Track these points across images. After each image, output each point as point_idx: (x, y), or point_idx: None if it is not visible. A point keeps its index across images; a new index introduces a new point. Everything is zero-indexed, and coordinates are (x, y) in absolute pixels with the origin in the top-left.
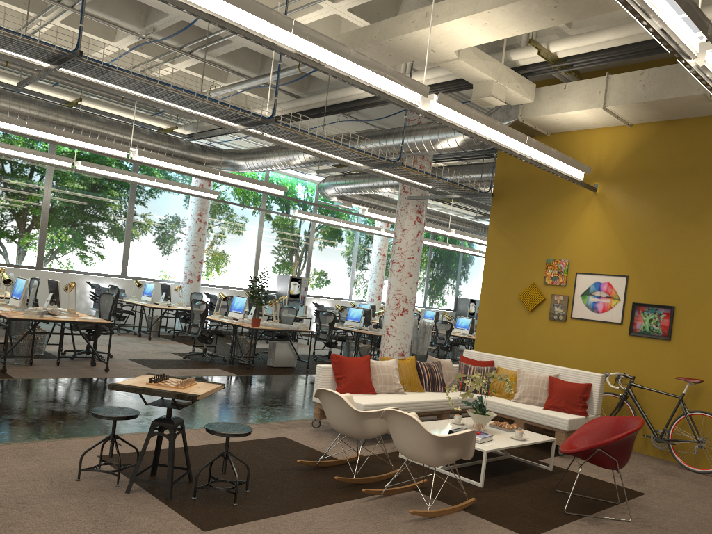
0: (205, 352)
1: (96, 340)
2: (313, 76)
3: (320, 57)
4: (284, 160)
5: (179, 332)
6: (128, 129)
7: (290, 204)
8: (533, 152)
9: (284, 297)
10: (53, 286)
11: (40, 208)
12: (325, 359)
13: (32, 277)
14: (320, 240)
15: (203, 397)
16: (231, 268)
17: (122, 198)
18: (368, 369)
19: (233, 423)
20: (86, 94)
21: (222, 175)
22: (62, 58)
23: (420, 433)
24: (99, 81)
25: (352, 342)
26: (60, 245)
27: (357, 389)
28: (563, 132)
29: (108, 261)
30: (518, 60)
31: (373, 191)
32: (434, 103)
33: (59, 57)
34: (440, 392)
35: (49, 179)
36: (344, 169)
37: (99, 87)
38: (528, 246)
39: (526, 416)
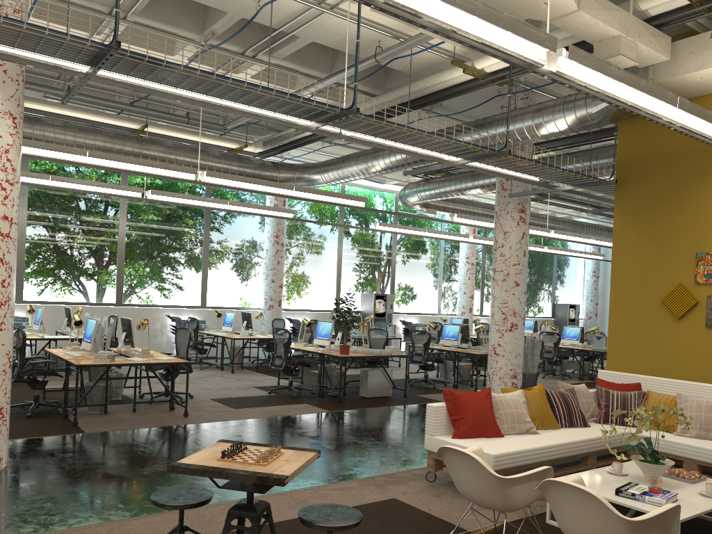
0: (291, 385)
1: (174, 381)
2: (390, 70)
3: (416, 5)
4: (363, 168)
5: (262, 361)
6: (196, 152)
7: (369, 217)
8: (684, 118)
9: (370, 317)
10: (125, 324)
11: (116, 243)
12: (422, 383)
13: (112, 314)
14: (403, 253)
15: (293, 477)
16: (313, 290)
17: (197, 226)
18: (491, 406)
19: (336, 506)
20: (153, 121)
21: (297, 190)
22: (100, 56)
23: (602, 514)
24: (149, 85)
25: (450, 362)
26: (138, 280)
27: (479, 431)
28: (705, 95)
29: (187, 292)
30: (647, 9)
31: (461, 194)
32: (562, 60)
33: (96, 55)
34: (579, 427)
35: (123, 213)
36: (437, 166)
37: (150, 92)
38: (669, 239)
39: (701, 455)
